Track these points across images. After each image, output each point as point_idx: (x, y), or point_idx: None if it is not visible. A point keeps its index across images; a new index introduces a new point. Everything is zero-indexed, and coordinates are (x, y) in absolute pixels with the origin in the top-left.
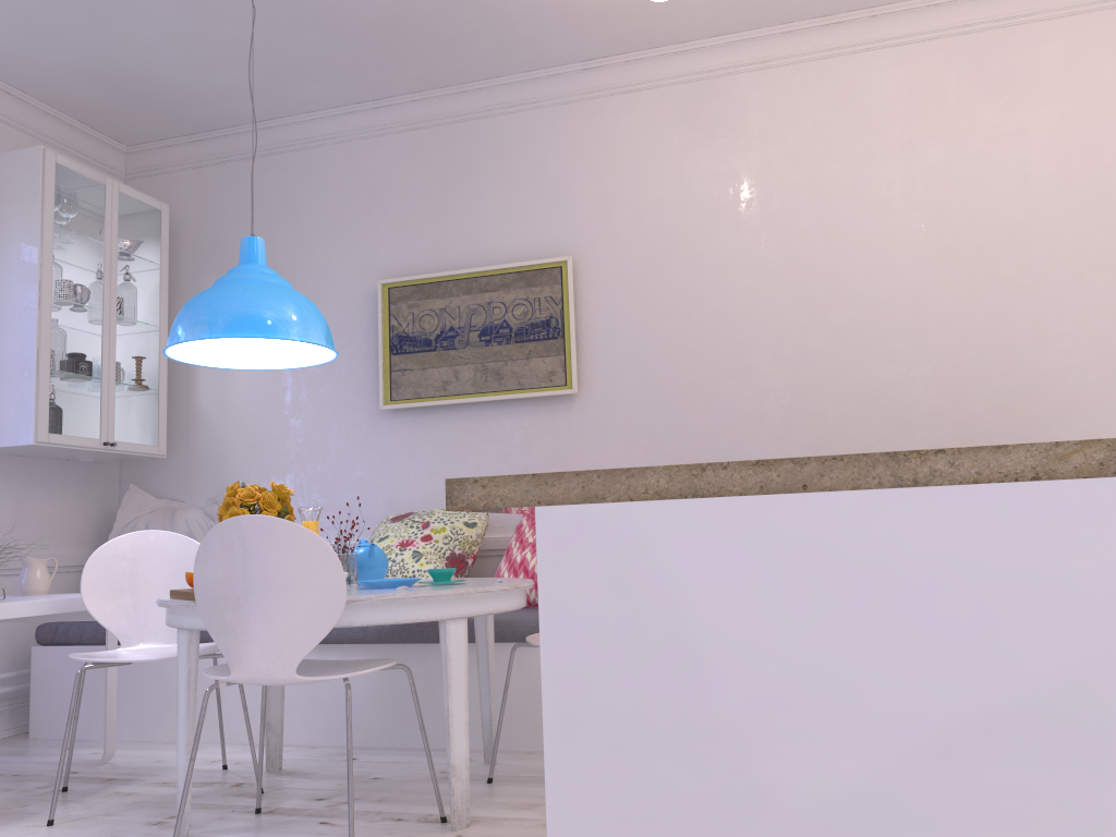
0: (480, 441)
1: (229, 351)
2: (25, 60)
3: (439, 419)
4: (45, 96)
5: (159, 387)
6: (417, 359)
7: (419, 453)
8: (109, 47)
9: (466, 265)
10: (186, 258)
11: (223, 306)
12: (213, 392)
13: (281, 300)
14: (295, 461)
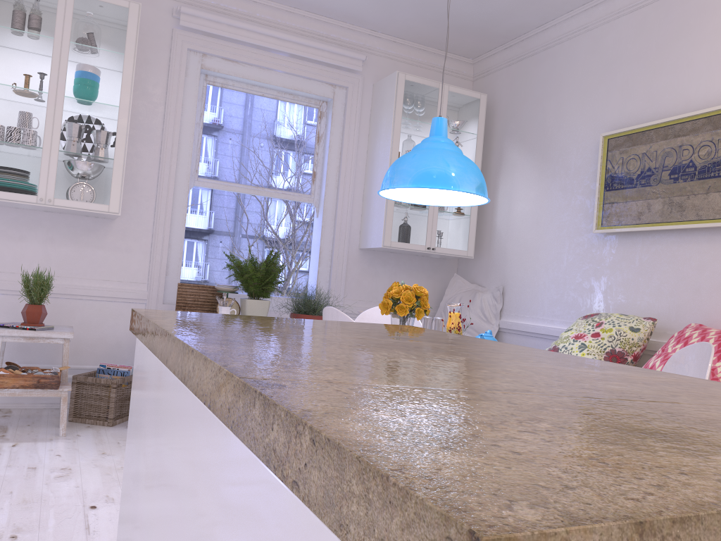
0: (663, 262)
1: (438, 194)
2: (392, 21)
3: (636, 242)
4: (414, 39)
5: (470, 213)
6: (621, 194)
7: (619, 268)
8: (426, 1)
9: (668, 115)
10: (497, 128)
11: (399, 167)
12: (503, 217)
13: (434, 160)
14: (542, 267)
